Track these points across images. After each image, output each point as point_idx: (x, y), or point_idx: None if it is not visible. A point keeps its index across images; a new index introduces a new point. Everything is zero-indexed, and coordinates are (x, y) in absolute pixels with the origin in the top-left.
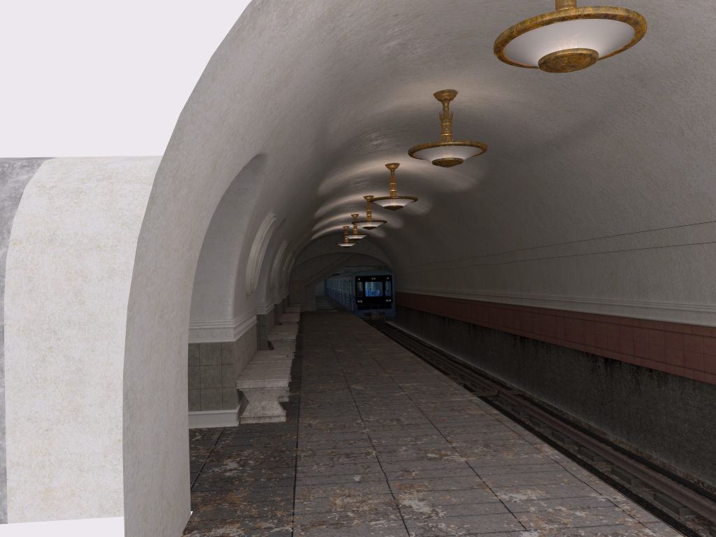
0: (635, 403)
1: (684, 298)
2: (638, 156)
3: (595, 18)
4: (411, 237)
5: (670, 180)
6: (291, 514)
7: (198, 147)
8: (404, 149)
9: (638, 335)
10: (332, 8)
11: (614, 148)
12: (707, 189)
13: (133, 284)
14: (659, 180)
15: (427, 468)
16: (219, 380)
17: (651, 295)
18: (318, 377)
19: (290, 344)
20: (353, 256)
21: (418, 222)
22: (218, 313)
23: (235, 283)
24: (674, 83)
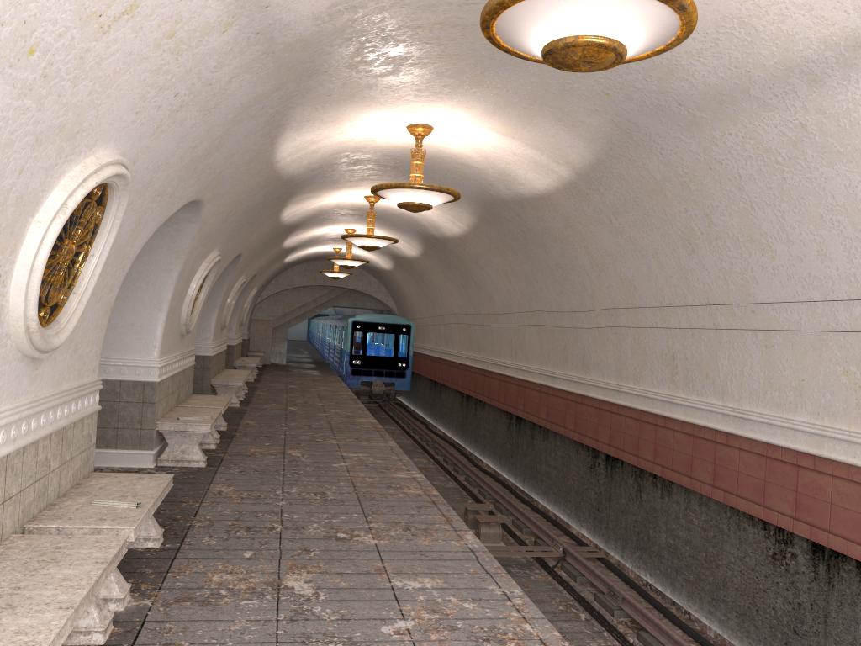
0: None
1: None
2: None
3: None
4: (431, 272)
5: None
6: None
7: None
8: (448, 89)
9: None
10: None
11: None
12: None
13: None
14: None
15: None
16: None
17: None
18: (225, 535)
19: (200, 440)
20: (345, 293)
21: (446, 248)
22: None
23: None
24: None
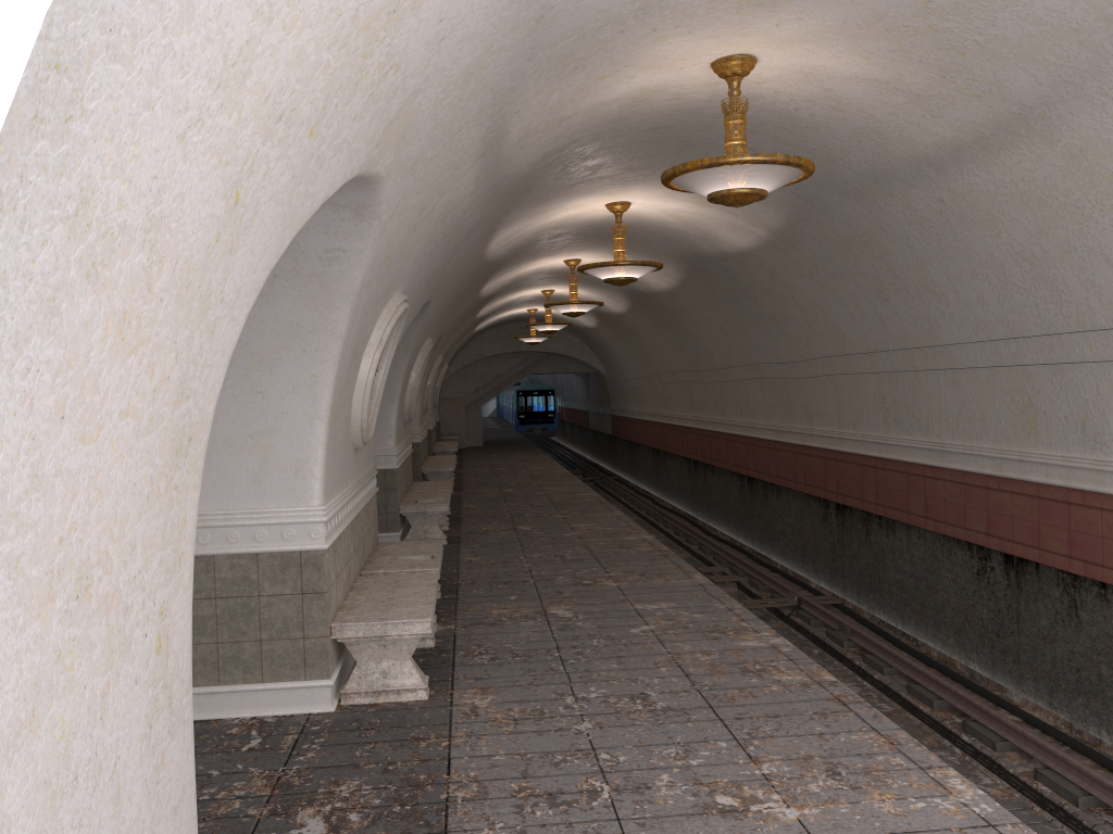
0: (1067, 642)
1: None
2: (1111, 184)
3: None
4: (642, 328)
5: None
6: None
7: (161, 138)
8: (642, 177)
9: (1079, 520)
10: None
11: (1062, 170)
12: None
13: None
14: None
15: None
16: (297, 624)
17: (1111, 448)
18: (489, 587)
19: (439, 520)
20: (543, 357)
21: (655, 303)
22: (294, 494)
23: (326, 435)
24: None
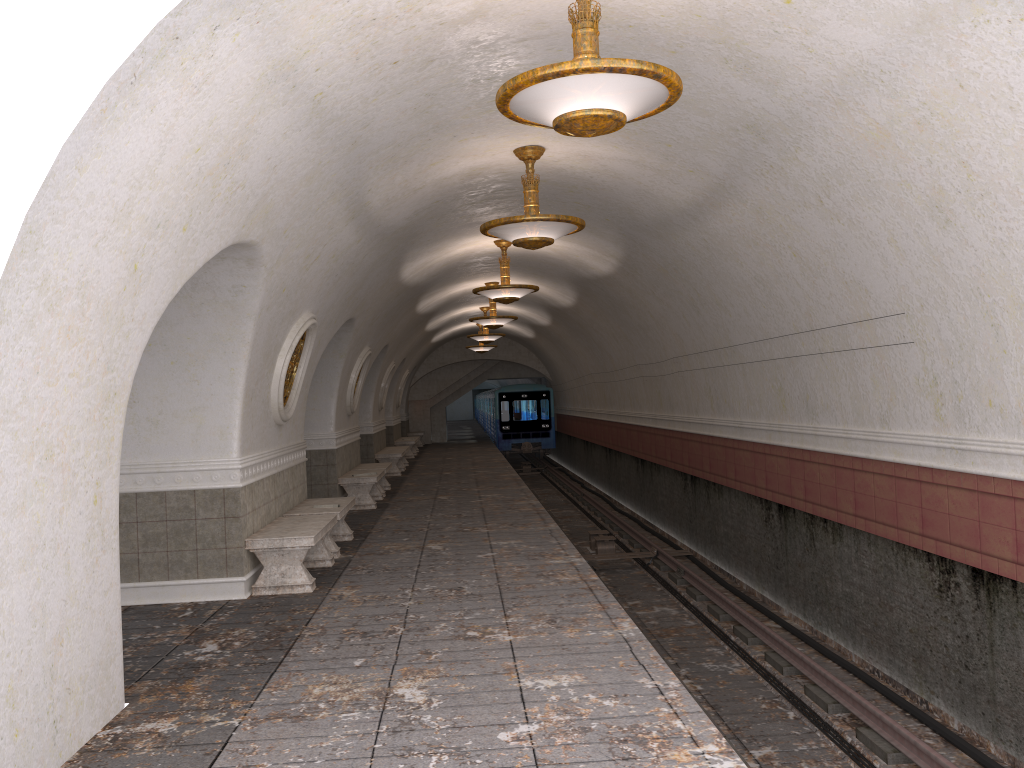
0: (810, 566)
1: (854, 422)
2: (782, 231)
3: (599, 73)
4: (565, 337)
5: (823, 263)
6: (249, 706)
7: (84, 248)
8: None
9: (809, 472)
10: (277, 65)
11: (756, 220)
12: (861, 276)
13: None
14: (812, 263)
15: (456, 649)
16: (221, 538)
17: (820, 418)
18: (391, 533)
19: (370, 489)
20: (498, 364)
21: (567, 316)
22: (219, 450)
23: (241, 410)
24: (794, 138)
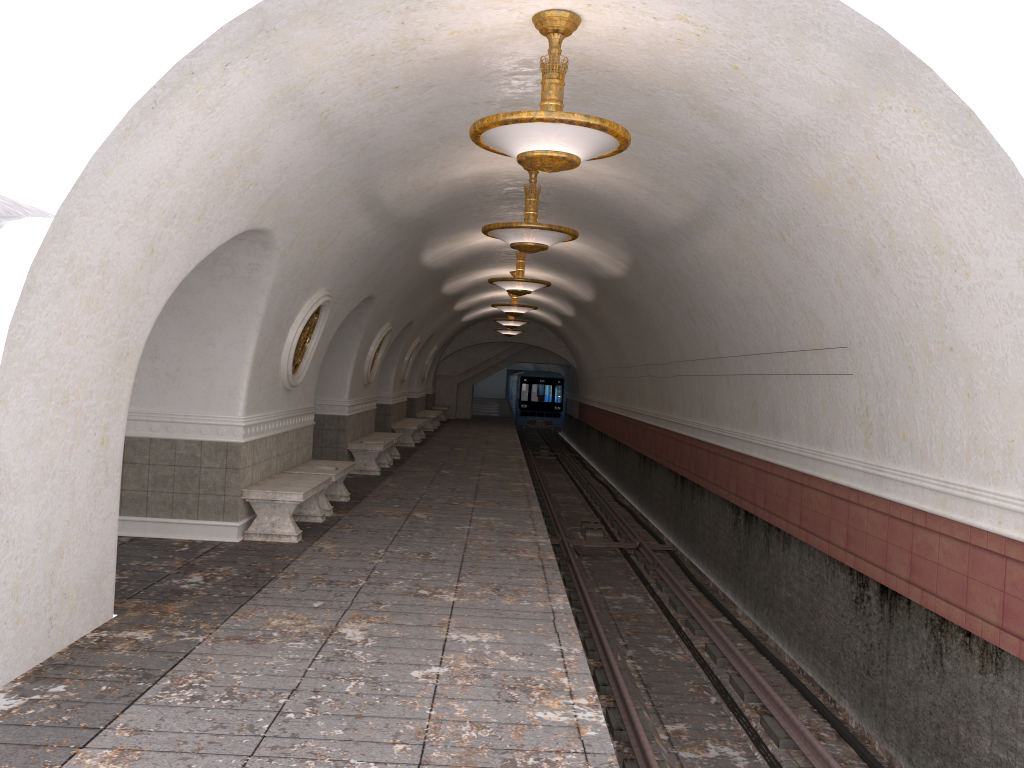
0: (763, 570)
1: (806, 441)
2: (756, 259)
3: (551, 122)
4: (588, 330)
5: (788, 292)
6: (215, 628)
7: (106, 235)
8: None
9: (769, 483)
10: (284, 90)
11: (735, 246)
12: (817, 309)
13: (5, 370)
14: (780, 291)
15: (404, 603)
16: (221, 486)
17: (782, 434)
18: (385, 499)
19: (376, 457)
20: (528, 348)
21: (589, 310)
22: (227, 407)
23: (250, 374)
24: (758, 179)
